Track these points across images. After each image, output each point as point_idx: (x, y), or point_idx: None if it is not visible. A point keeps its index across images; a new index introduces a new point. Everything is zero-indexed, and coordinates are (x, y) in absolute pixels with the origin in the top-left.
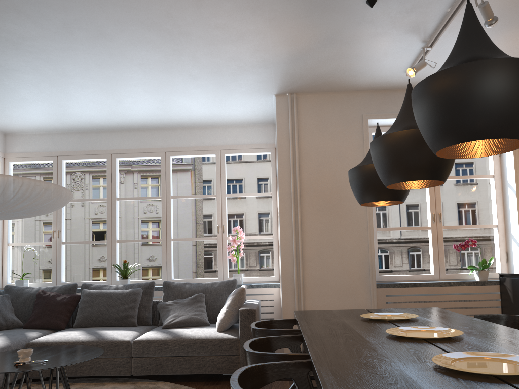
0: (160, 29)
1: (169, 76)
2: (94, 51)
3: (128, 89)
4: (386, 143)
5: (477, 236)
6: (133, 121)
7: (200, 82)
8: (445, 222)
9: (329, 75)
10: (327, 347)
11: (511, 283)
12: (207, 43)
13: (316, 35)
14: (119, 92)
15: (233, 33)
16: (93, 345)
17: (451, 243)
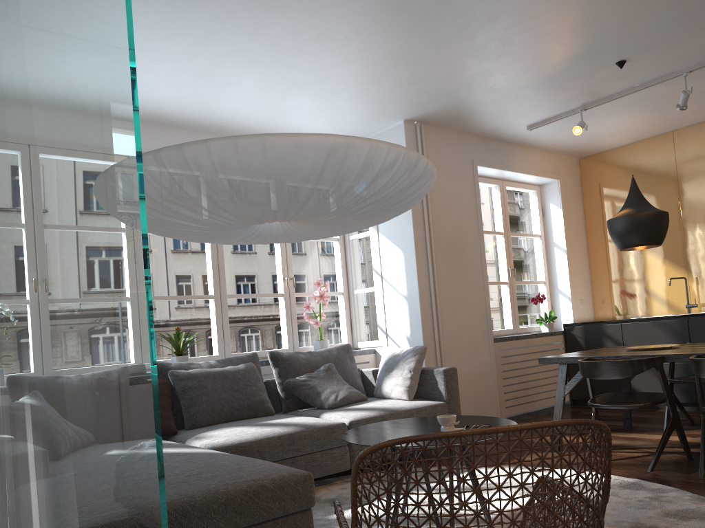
0: (463, 23)
1: (359, 71)
2: (355, 18)
3: (283, 72)
4: None
5: (229, 318)
6: (186, 113)
7: (372, 87)
8: (191, 300)
9: (480, 112)
10: None
11: (583, 331)
12: (464, 52)
13: (543, 75)
14: (263, 72)
15: (501, 51)
16: (306, 435)
17: (199, 328)
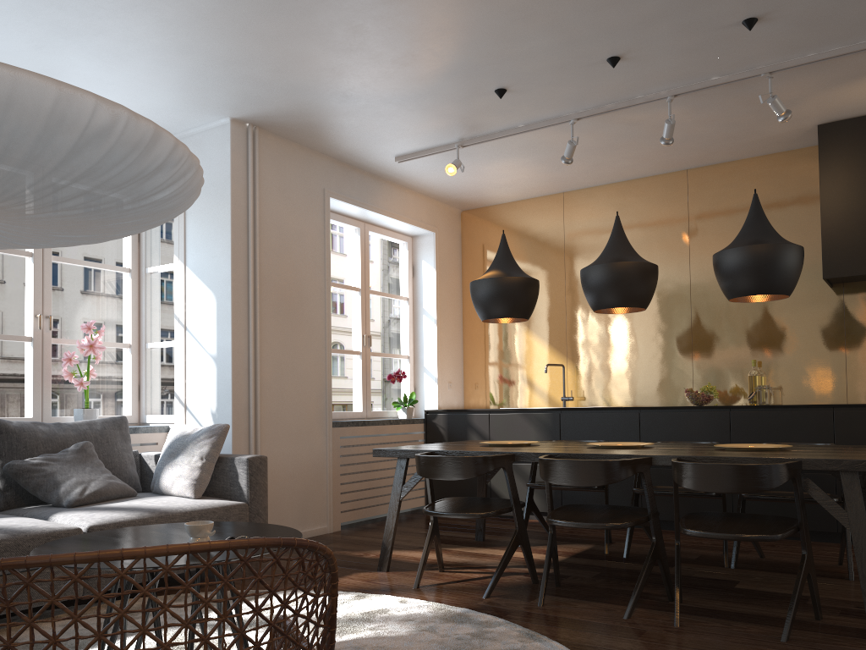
0: None
1: (155, 30)
2: None
3: (33, 5)
4: (631, 270)
5: (19, 376)
6: None
7: (178, 59)
8: None
9: (334, 127)
10: (636, 453)
11: (446, 420)
12: (303, 33)
13: (409, 89)
14: None
15: (352, 42)
16: (8, 546)
17: None
